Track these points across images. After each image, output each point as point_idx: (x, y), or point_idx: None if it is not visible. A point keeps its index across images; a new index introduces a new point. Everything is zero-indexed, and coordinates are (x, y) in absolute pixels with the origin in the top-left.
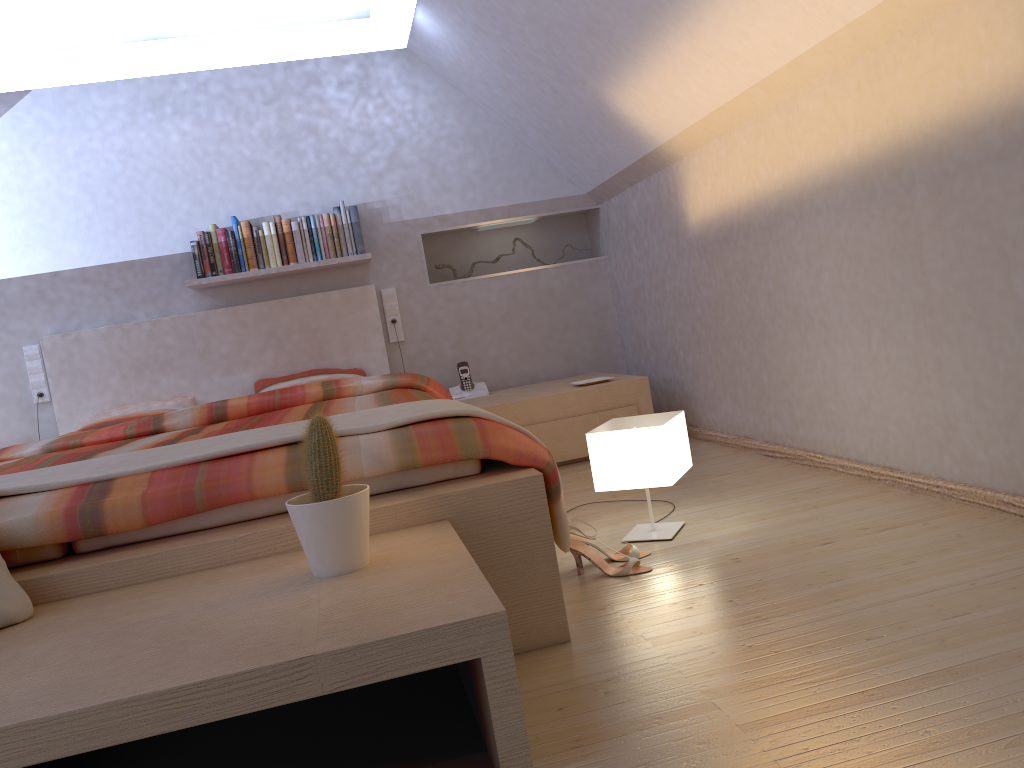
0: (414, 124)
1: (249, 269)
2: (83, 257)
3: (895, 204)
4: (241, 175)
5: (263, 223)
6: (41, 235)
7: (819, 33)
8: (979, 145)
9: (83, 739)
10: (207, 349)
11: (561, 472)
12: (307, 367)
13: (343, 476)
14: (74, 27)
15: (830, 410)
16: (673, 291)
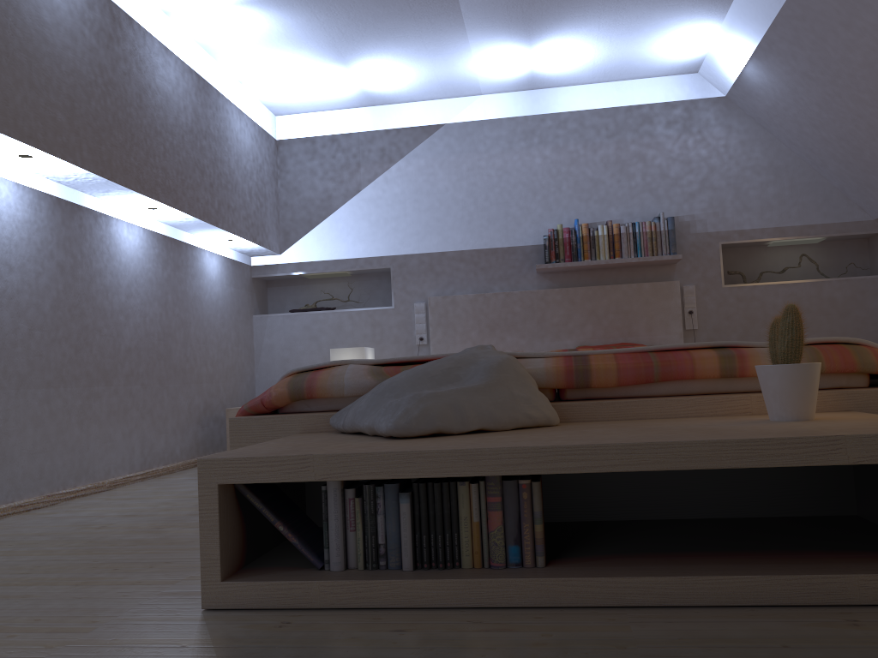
0: (725, 156)
1: (583, 260)
2: (462, 243)
3: None
4: (582, 190)
5: (598, 225)
6: (437, 225)
7: None
8: None
9: (685, 461)
10: (543, 318)
11: None
12: (617, 341)
13: None
14: (484, 79)
15: None
16: None
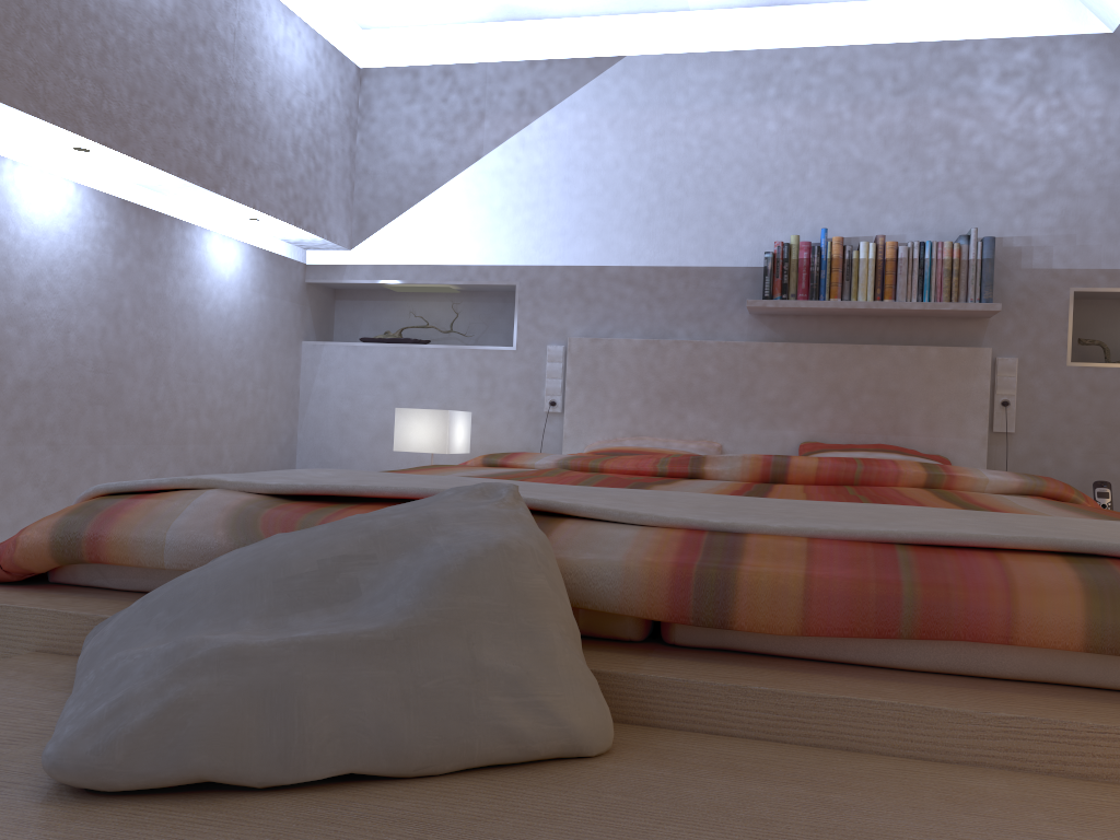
0: (1099, 138)
1: (829, 298)
2: (634, 254)
3: None
4: (842, 181)
5: (861, 242)
6: (595, 222)
7: None
8: None
9: None
10: (750, 389)
11: None
12: (872, 439)
13: None
14: None
15: None
16: None
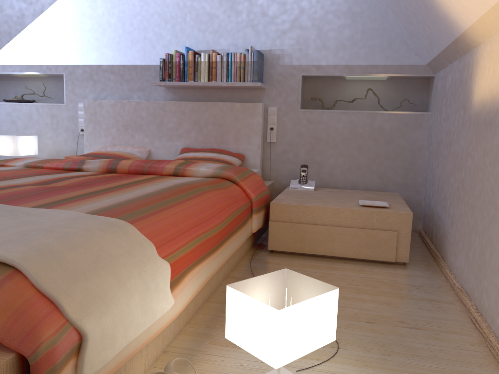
0: (313, 0)
1: (188, 80)
2: (113, 59)
3: None
4: (201, 22)
5: (201, 53)
6: (96, 43)
7: None
8: None
9: None
10: (161, 123)
11: (321, 265)
12: (212, 146)
13: None
14: None
15: None
16: (454, 152)
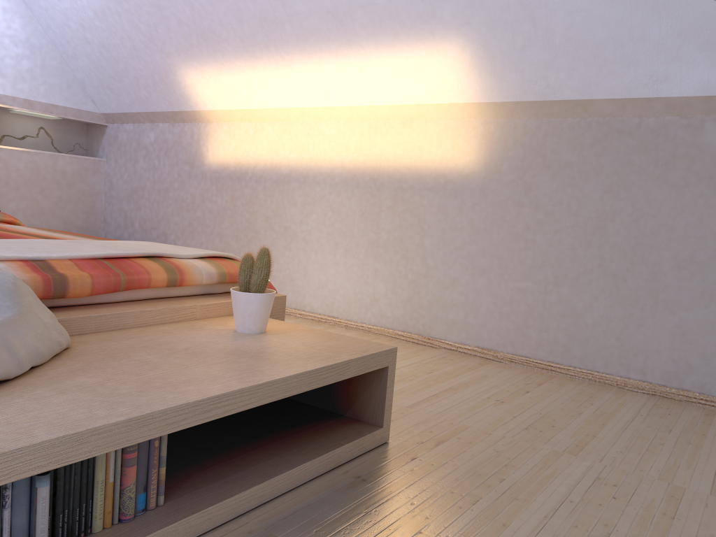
0: None
1: None
2: None
3: (369, 193)
4: None
5: None
6: None
7: (353, 102)
8: (422, 182)
9: (284, 392)
10: None
11: None
12: None
13: (193, 282)
14: None
15: (297, 284)
16: (176, 197)
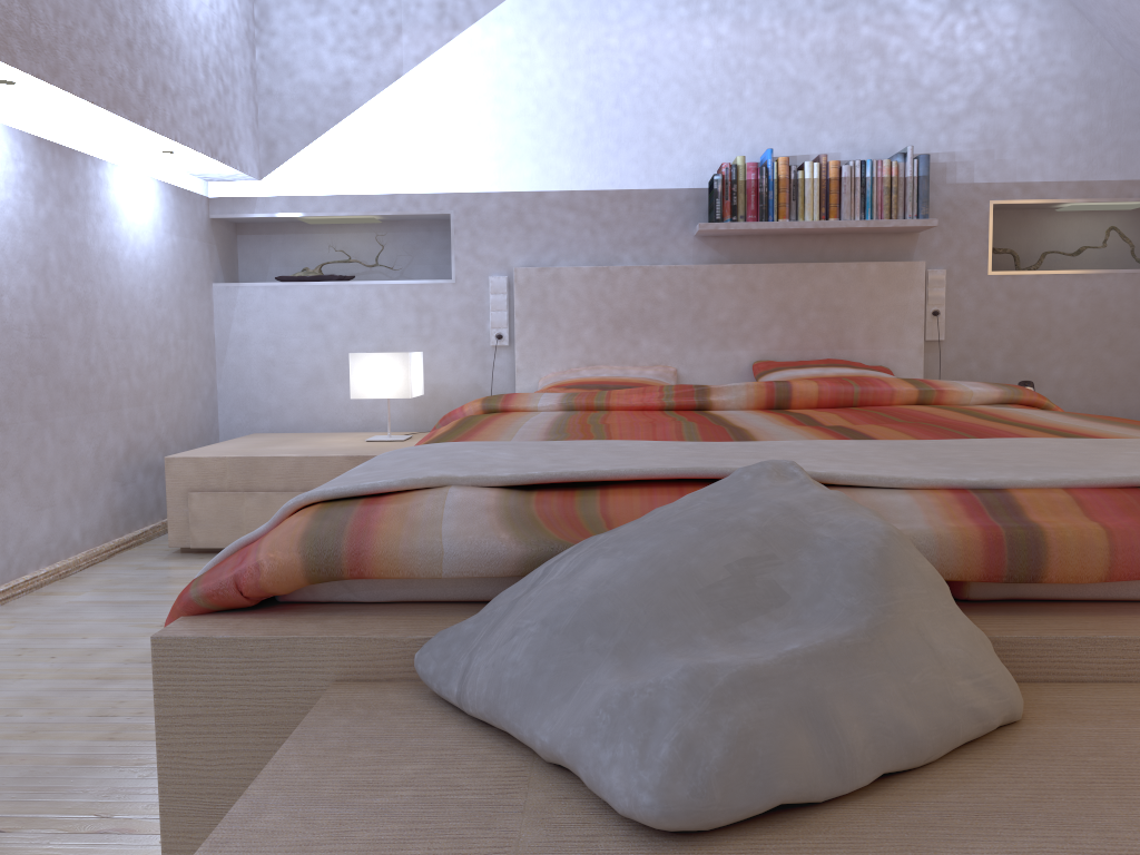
0: (1013, 56)
1: (777, 219)
2: (574, 178)
3: None
4: (778, 99)
5: (806, 162)
6: (531, 145)
7: None
8: None
9: None
10: (702, 312)
11: None
12: (819, 355)
13: None
14: None
15: None
16: None
